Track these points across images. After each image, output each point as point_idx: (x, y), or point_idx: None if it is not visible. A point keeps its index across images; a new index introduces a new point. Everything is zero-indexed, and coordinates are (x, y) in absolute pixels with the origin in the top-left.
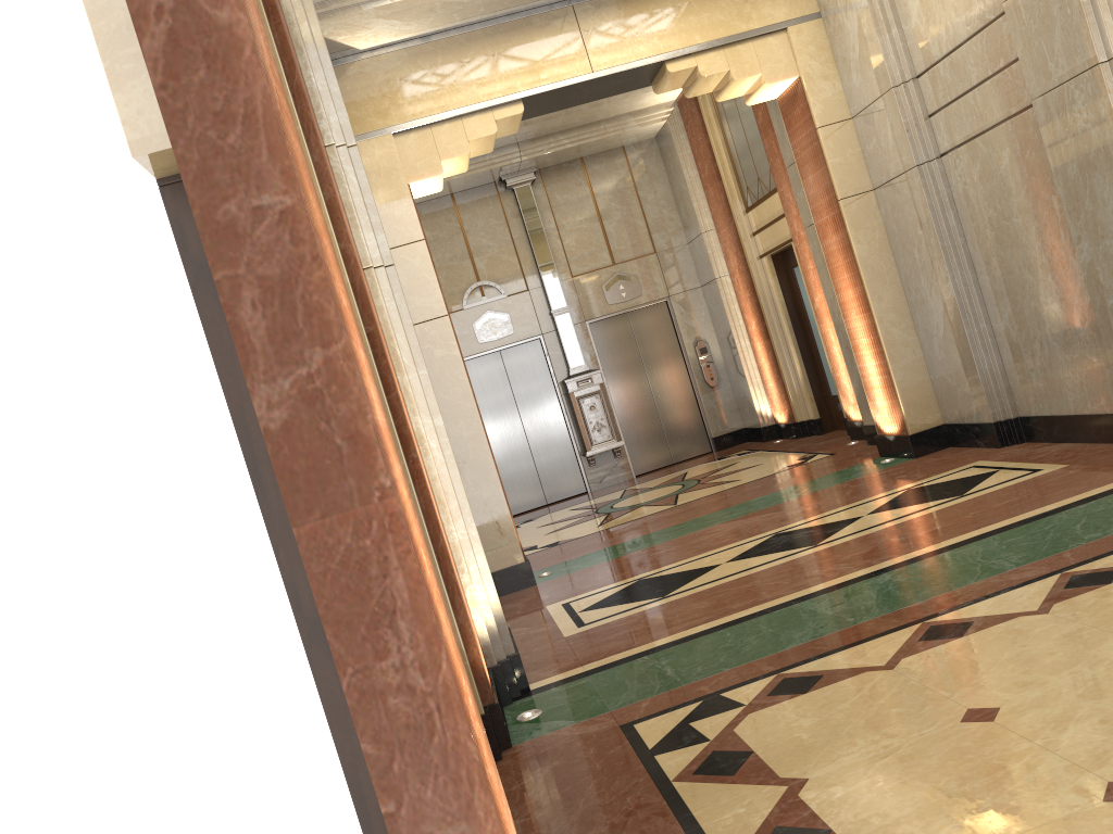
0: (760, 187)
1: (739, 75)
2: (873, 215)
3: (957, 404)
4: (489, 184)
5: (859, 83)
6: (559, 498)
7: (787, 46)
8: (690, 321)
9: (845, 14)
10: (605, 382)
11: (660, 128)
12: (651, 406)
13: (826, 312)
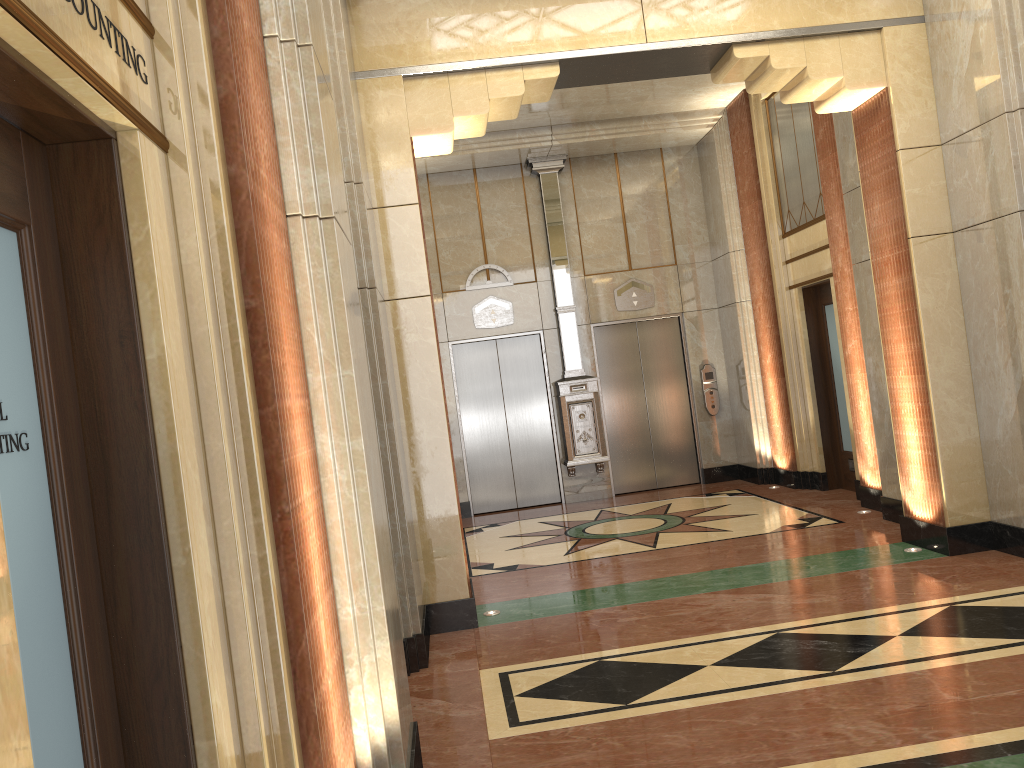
0: (804, 212)
1: (817, 74)
2: (947, 262)
3: (1014, 503)
4: (515, 165)
5: (959, 103)
6: (530, 504)
7: (878, 49)
8: (700, 343)
9: (957, 19)
10: (600, 391)
11: (703, 135)
12: (644, 424)
13: (859, 361)
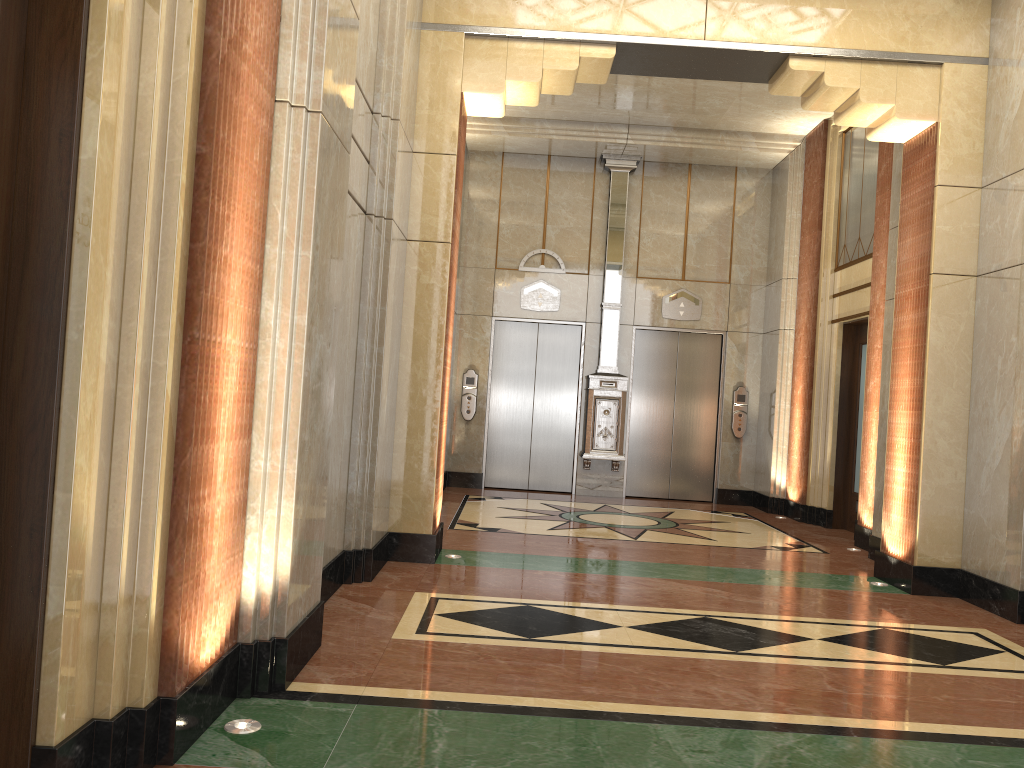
0: (857, 248)
1: (868, 98)
2: (965, 304)
3: (983, 552)
4: (589, 158)
5: (1004, 148)
6: (541, 488)
7: (936, 83)
8: (739, 364)
9: (1016, 64)
10: (630, 393)
11: (780, 160)
12: (667, 433)
13: (877, 399)
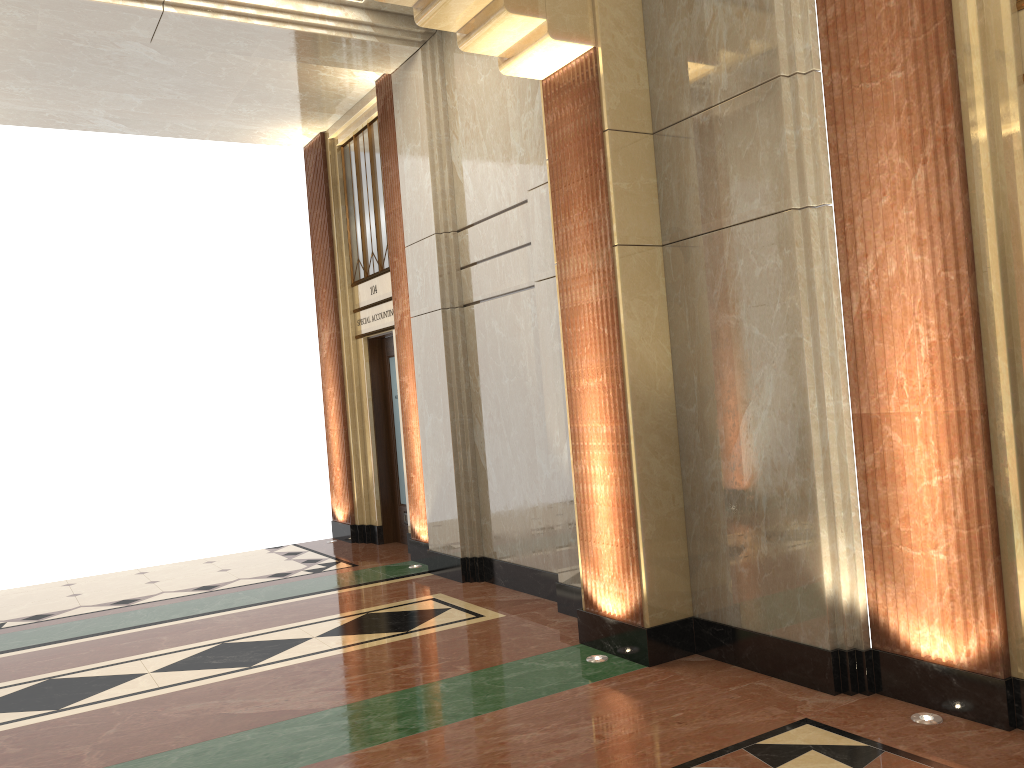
0: None
1: None
2: None
3: None
4: None
5: None
6: None
7: None
8: None
9: None
10: None
11: None
12: None
13: None
